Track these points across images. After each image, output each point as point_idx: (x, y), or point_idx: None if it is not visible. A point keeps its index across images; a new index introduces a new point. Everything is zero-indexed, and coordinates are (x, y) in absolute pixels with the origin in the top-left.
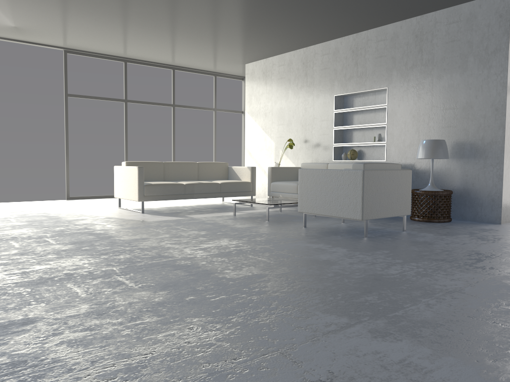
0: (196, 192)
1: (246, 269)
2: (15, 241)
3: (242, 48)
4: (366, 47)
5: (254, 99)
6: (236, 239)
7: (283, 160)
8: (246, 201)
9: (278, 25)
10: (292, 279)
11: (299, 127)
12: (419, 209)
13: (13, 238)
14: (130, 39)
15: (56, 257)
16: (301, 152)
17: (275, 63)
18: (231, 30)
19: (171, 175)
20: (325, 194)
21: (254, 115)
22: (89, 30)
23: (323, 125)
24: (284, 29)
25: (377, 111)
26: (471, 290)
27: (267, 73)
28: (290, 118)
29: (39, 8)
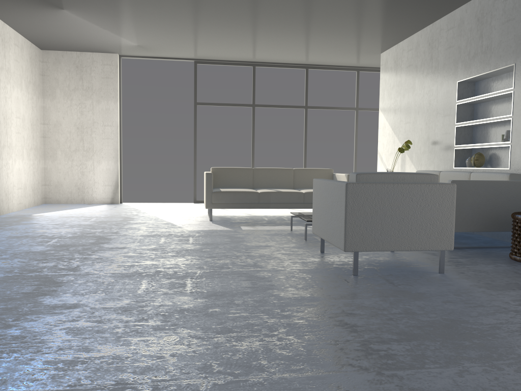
0: (273, 201)
1: (90, 296)
2: (30, 239)
3: (357, 36)
4: (492, 10)
5: (386, 94)
6: (198, 259)
7: (408, 167)
8: (296, 215)
9: (365, 1)
10: (87, 317)
11: (423, 125)
12: (517, 242)
13: (39, 236)
14: (235, 42)
15: (2, 258)
16: (424, 157)
17: (404, 48)
18: (321, 17)
19: (261, 182)
20: (325, 212)
21: (385, 112)
22: (193, 39)
23: (446, 121)
24: (378, 5)
25: (511, 98)
26: (228, 386)
27: (398, 62)
28: (416, 115)
29: (134, 25)
